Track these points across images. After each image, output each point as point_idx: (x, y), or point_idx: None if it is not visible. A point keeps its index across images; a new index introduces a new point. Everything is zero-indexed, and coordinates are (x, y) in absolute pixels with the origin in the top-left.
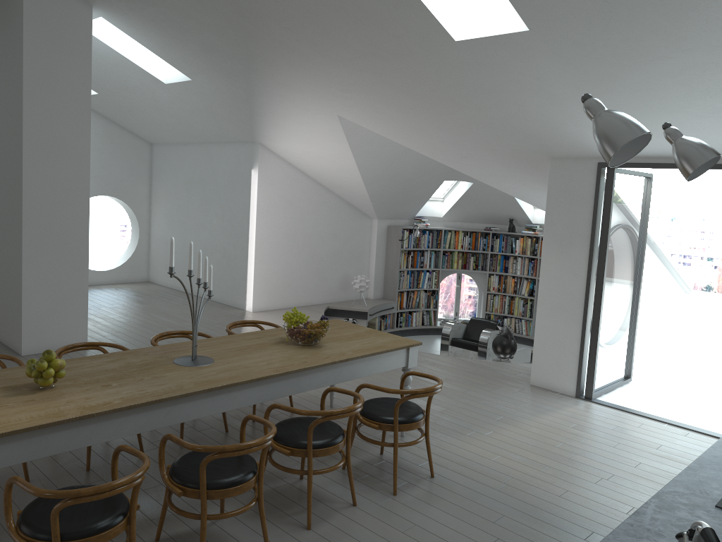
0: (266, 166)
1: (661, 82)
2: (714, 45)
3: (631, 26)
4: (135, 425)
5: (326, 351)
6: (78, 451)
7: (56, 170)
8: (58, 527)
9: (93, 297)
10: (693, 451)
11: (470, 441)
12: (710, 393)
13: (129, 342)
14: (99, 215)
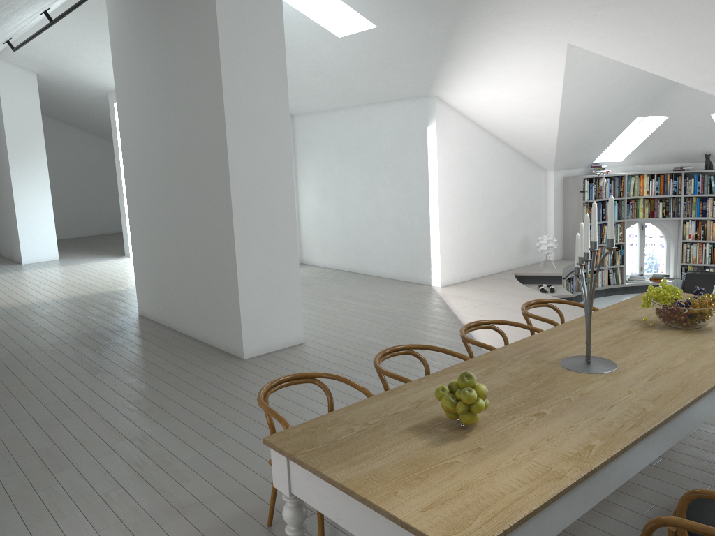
0: (443, 121)
1: None
2: None
3: None
4: (619, 473)
5: None
6: None
7: (258, 145)
8: None
9: None
10: None
11: None
12: None
13: (343, 334)
14: None
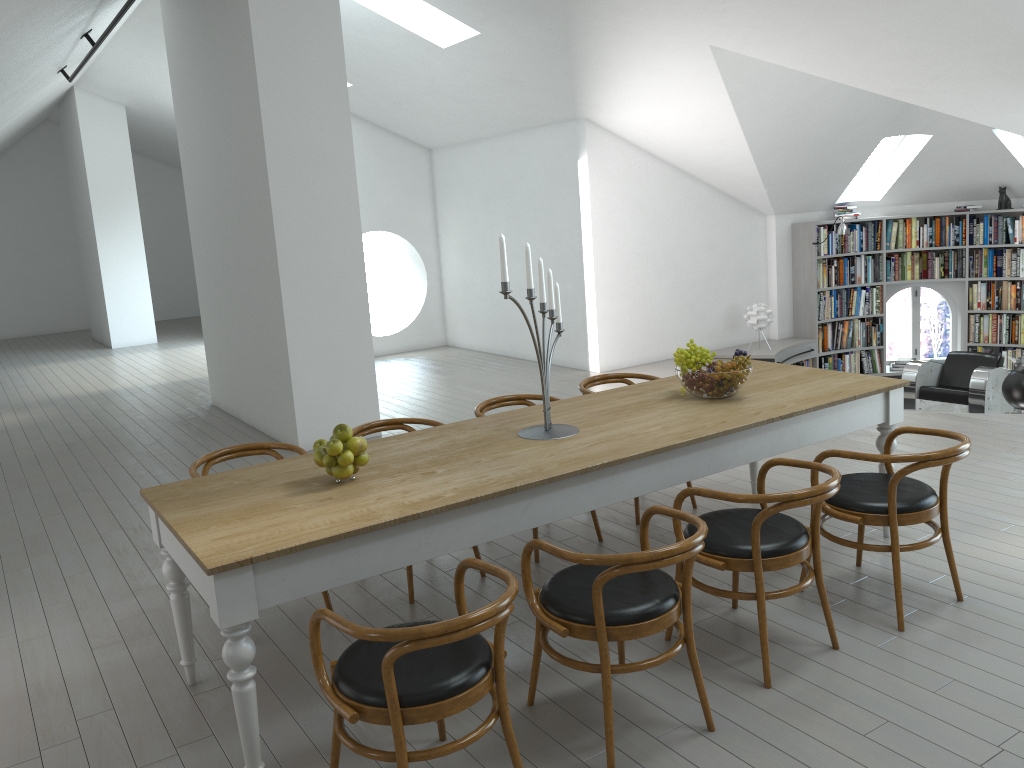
0: (598, 152)
1: None
2: None
3: None
4: (479, 529)
5: (752, 404)
6: (394, 576)
7: (312, 190)
8: (395, 686)
9: (378, 372)
10: None
11: (1010, 541)
12: None
13: None
14: (370, 266)
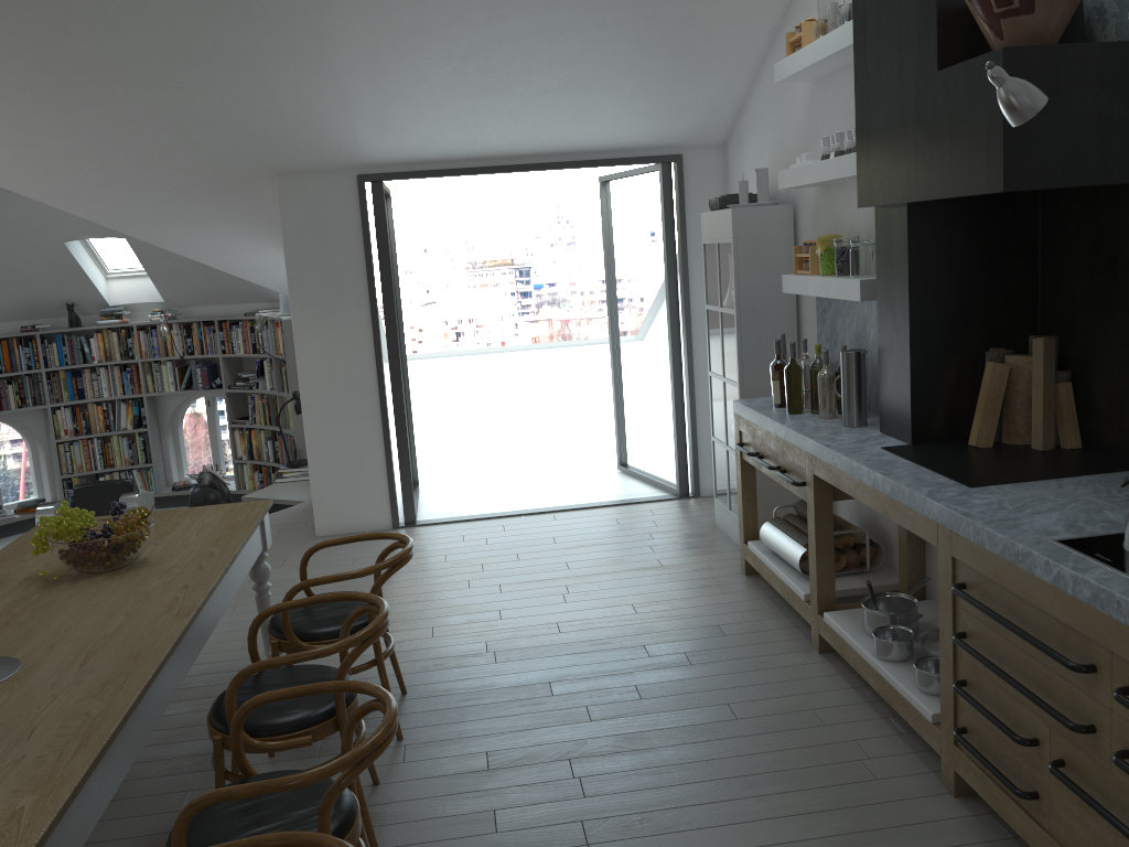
0: None
1: (501, 48)
2: None
3: None
4: (73, 835)
5: (171, 561)
6: None
7: None
8: None
9: None
10: (585, 530)
11: None
12: (506, 471)
13: None
14: None
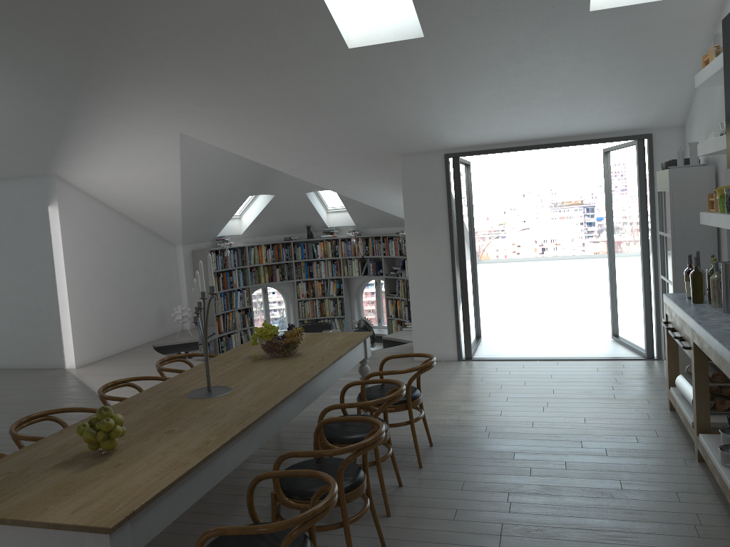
0: (65, 200)
1: (519, 78)
2: (569, 46)
3: (511, 32)
4: (232, 459)
5: (311, 355)
6: None
7: None
8: None
9: None
10: (574, 372)
11: (425, 412)
12: (538, 334)
13: None
14: None
